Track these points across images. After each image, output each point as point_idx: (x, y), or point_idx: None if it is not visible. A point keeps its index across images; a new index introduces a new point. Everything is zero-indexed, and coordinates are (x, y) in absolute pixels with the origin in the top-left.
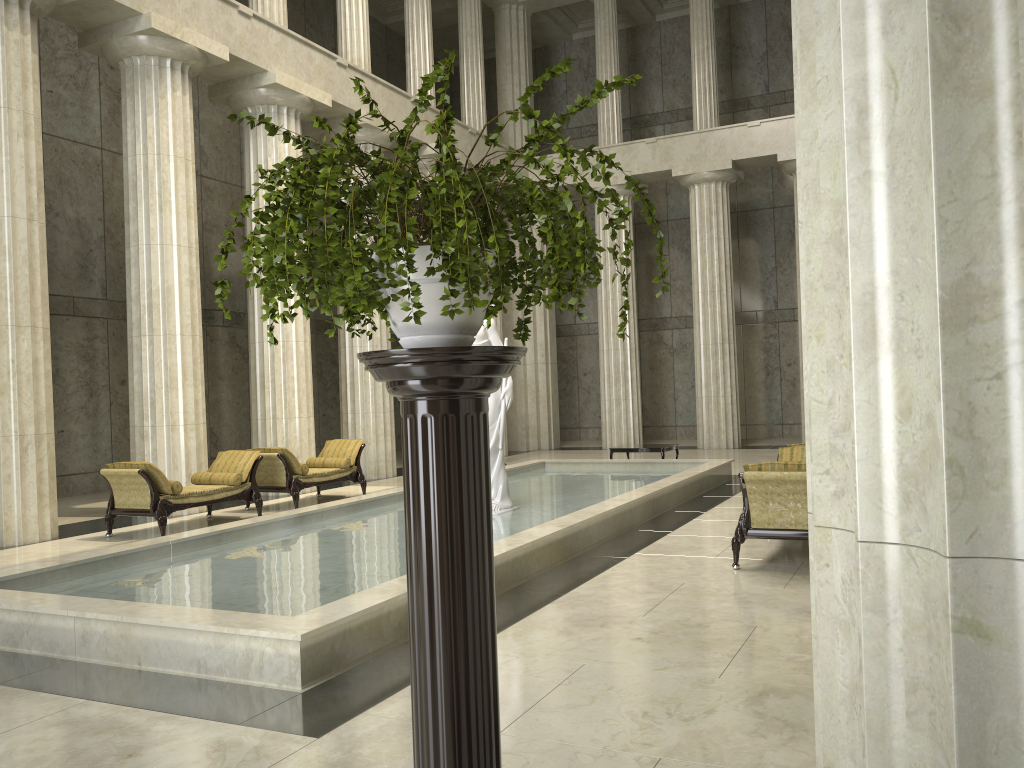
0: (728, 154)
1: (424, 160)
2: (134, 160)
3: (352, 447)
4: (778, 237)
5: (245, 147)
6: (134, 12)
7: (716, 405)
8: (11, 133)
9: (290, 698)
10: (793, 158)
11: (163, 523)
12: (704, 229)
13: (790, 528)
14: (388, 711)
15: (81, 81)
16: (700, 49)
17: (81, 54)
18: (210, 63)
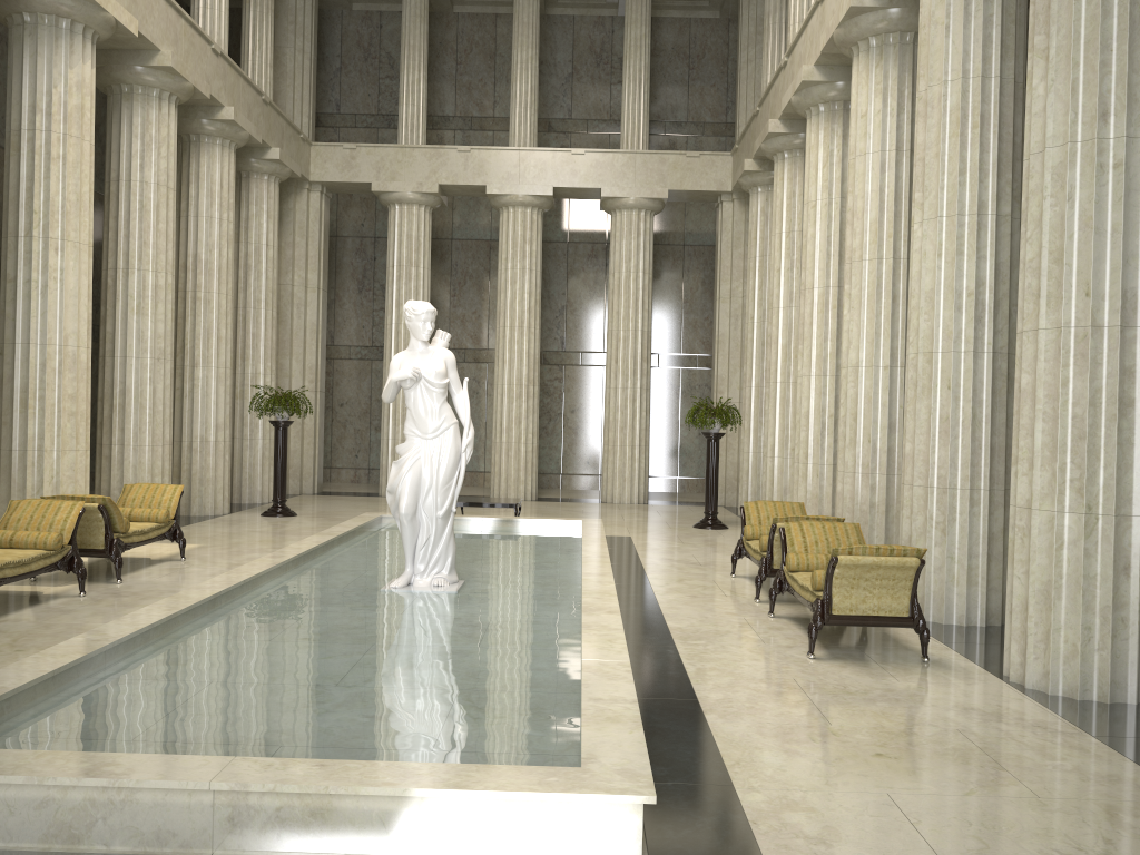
0: (549, 179)
1: (215, 126)
2: None
3: (170, 495)
4: (571, 274)
5: (14, 67)
6: None
7: (517, 452)
8: None
9: None
10: (617, 196)
11: None
12: (516, 257)
13: (872, 614)
14: None
15: None
16: (524, 58)
17: None
18: None
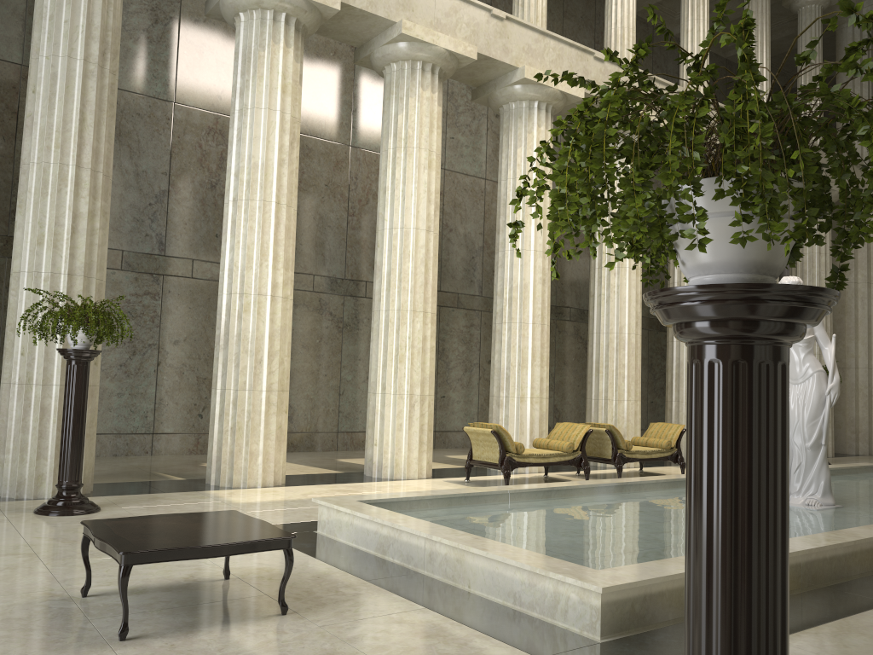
0: None
1: None
2: (505, 183)
3: (673, 431)
4: None
5: None
6: (512, 67)
7: None
8: (419, 166)
9: (588, 645)
10: None
11: (507, 476)
12: None
13: None
14: None
15: (474, 128)
16: None
17: (475, 108)
18: (568, 102)
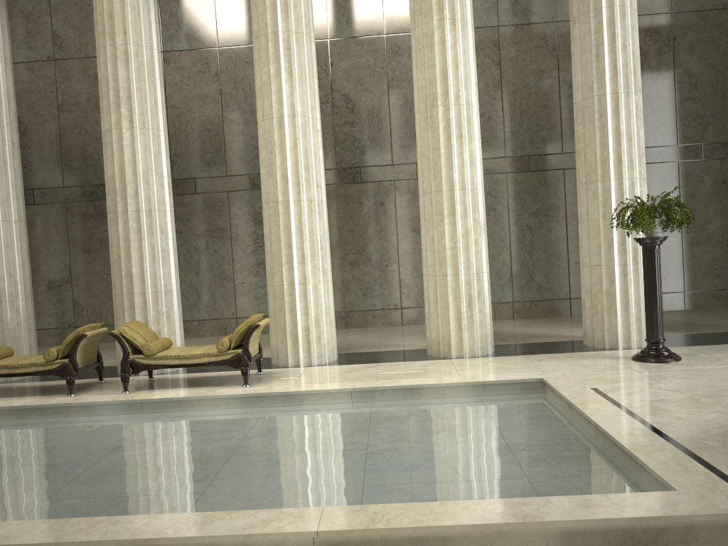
0: None
1: None
2: None
3: None
4: None
5: None
6: None
7: None
8: None
9: None
10: None
11: None
12: None
13: (254, 354)
14: None
15: None
16: None
17: None
18: None
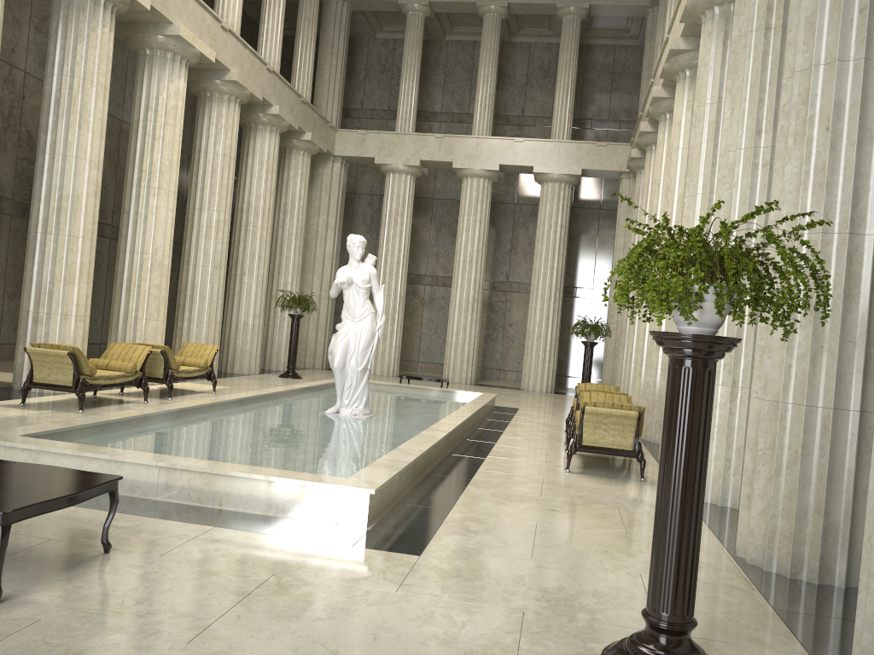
0: (497, 159)
1: (267, 118)
2: (59, 79)
3: (209, 351)
4: (516, 227)
5: (138, 82)
6: None
7: (462, 350)
8: None
9: (366, 533)
10: (545, 172)
11: (82, 399)
12: (471, 213)
13: (608, 447)
14: (445, 543)
15: None
16: (486, 73)
17: None
18: (132, 8)
